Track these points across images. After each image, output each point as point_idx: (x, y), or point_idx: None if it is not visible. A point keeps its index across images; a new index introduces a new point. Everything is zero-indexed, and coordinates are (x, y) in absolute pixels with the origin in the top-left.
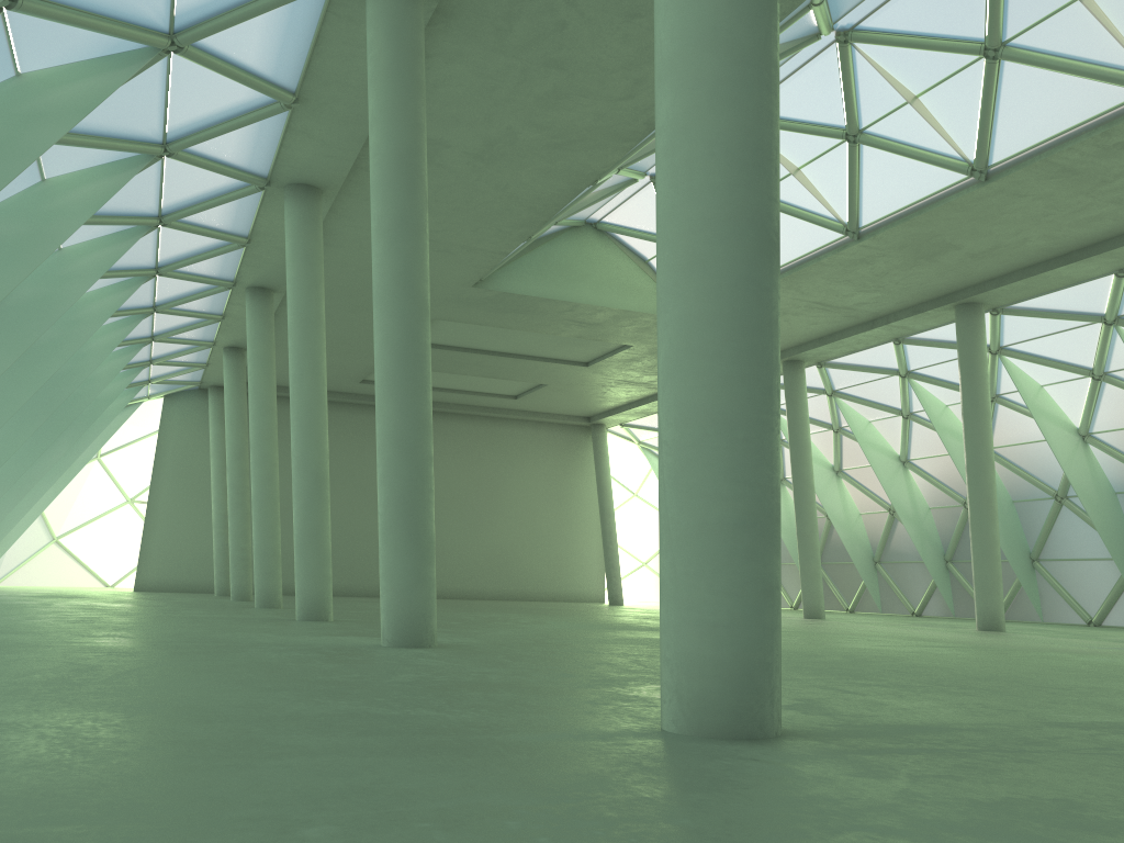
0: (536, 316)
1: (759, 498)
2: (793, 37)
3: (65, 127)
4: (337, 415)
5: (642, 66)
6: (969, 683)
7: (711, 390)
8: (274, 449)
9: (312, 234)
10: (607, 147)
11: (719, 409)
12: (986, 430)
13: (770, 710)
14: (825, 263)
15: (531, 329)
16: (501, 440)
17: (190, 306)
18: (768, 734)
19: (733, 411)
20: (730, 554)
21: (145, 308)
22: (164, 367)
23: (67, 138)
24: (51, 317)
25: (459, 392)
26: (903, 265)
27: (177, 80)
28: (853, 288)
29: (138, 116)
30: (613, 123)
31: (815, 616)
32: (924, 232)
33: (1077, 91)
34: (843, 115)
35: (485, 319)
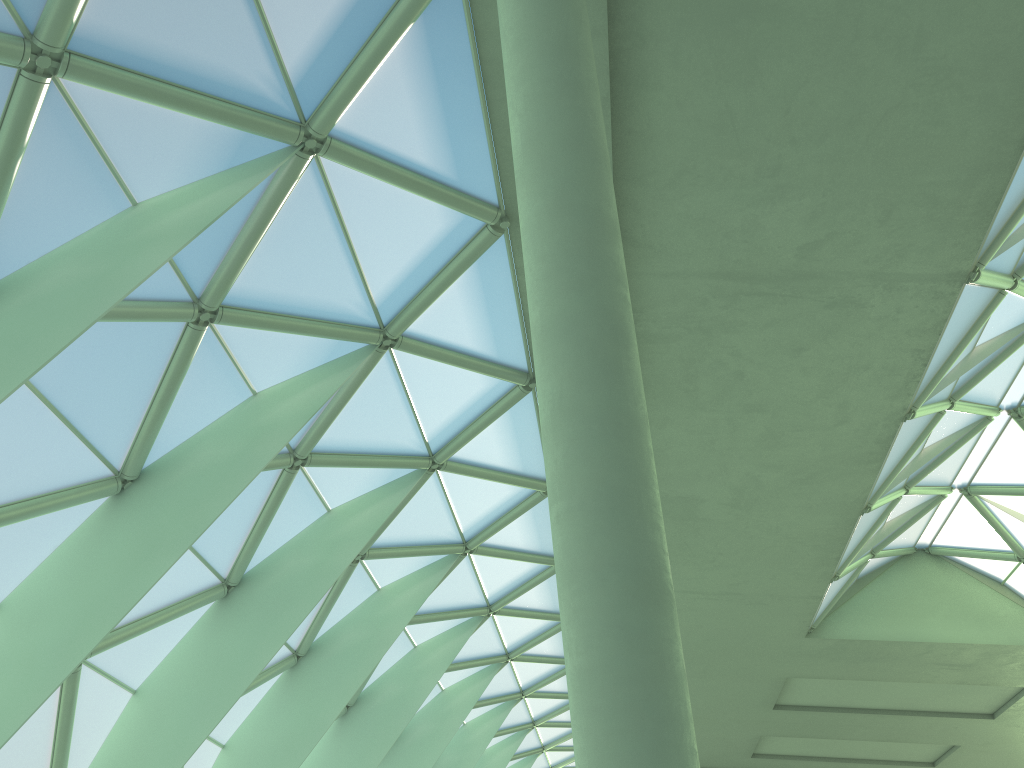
0: (893, 662)
1: None
2: (1016, 322)
3: (359, 546)
4: None
5: (836, 391)
6: None
7: (597, 749)
8: None
9: None
10: (853, 472)
11: None
12: None
13: None
14: None
15: (898, 678)
16: None
17: (553, 687)
18: None
19: None
20: None
21: (513, 694)
22: (557, 752)
23: (382, 552)
24: (410, 711)
25: (863, 761)
26: None
27: (451, 489)
28: None
29: (433, 524)
30: (843, 449)
31: None
32: None
33: None
34: None
35: (841, 672)
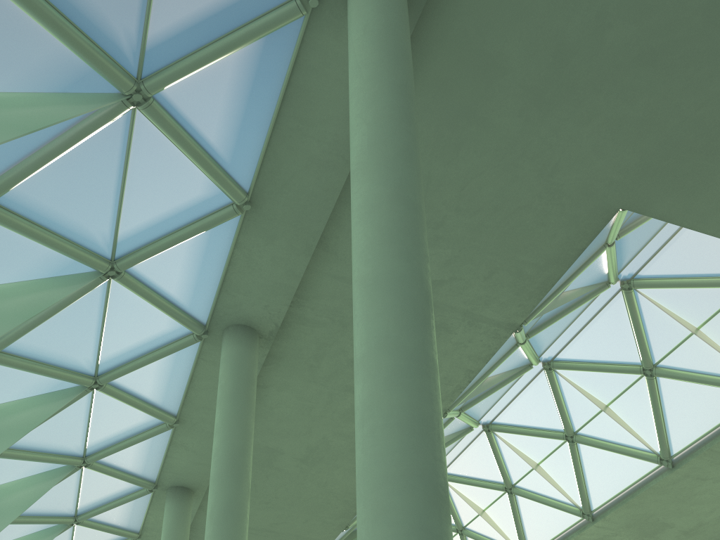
0: None
1: None
2: (513, 366)
3: (8, 443)
4: None
5: None
6: None
7: None
8: None
9: (181, 526)
10: None
11: None
12: None
13: None
14: None
15: None
16: None
17: None
18: None
19: None
20: None
21: None
22: None
23: (14, 453)
24: None
25: None
26: None
27: (97, 408)
28: None
29: (67, 436)
30: None
31: None
32: (641, 512)
33: (715, 396)
34: (560, 421)
35: None
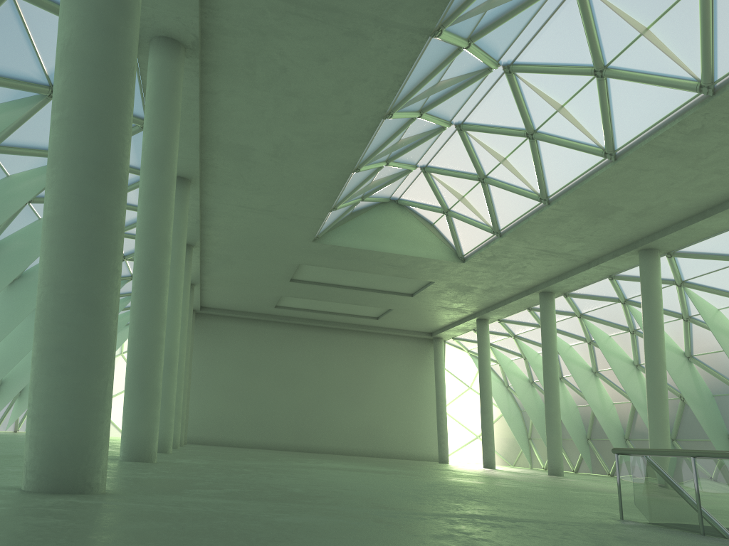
0: (362, 261)
1: (74, 333)
2: (467, 71)
3: None
4: (264, 329)
5: (345, 92)
6: (429, 495)
7: (49, 263)
8: (183, 345)
9: (179, 206)
10: (350, 146)
11: (52, 275)
12: (658, 339)
13: (73, 475)
14: (534, 222)
15: (363, 271)
16: (372, 347)
17: None
18: (70, 492)
19: (60, 276)
20: (50, 369)
21: None
22: None
23: (10, 150)
24: (30, 259)
25: (339, 314)
26: (589, 222)
27: None
28: (562, 239)
29: None
30: (345, 130)
31: (555, 473)
32: (591, 198)
33: (657, 95)
34: (522, 121)
35: (331, 264)
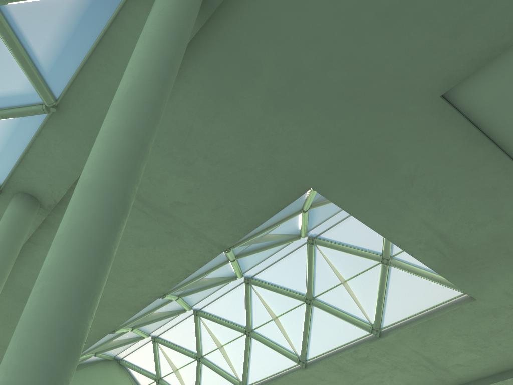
0: None
1: None
2: (223, 275)
3: None
4: None
5: (142, 271)
6: None
7: None
8: None
9: None
10: (121, 312)
11: None
12: None
13: None
14: None
15: None
16: None
17: None
18: None
19: None
20: None
21: None
22: None
23: None
24: None
25: None
26: None
27: None
28: None
29: None
30: (125, 299)
31: None
32: None
33: (343, 327)
34: (245, 320)
35: None
